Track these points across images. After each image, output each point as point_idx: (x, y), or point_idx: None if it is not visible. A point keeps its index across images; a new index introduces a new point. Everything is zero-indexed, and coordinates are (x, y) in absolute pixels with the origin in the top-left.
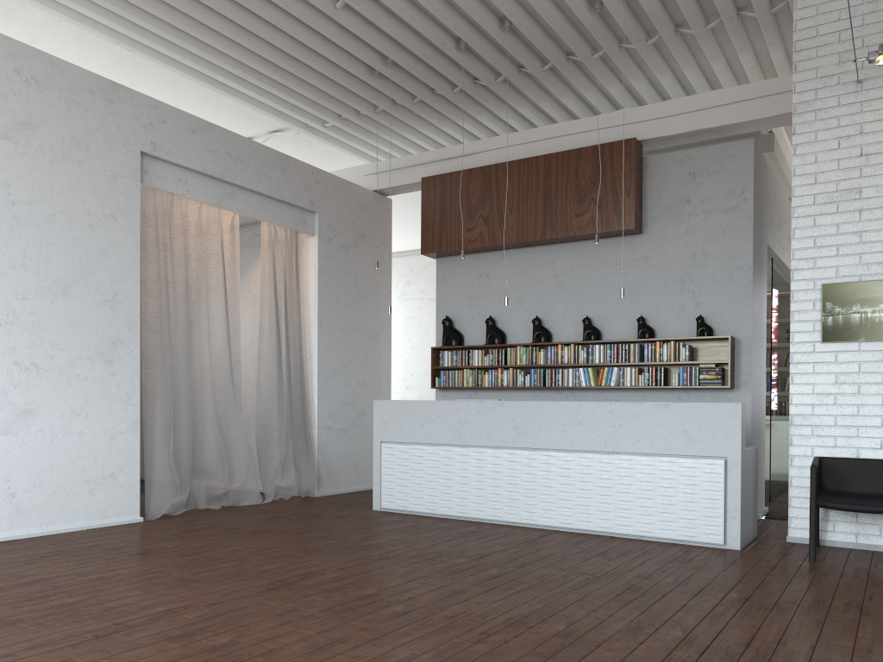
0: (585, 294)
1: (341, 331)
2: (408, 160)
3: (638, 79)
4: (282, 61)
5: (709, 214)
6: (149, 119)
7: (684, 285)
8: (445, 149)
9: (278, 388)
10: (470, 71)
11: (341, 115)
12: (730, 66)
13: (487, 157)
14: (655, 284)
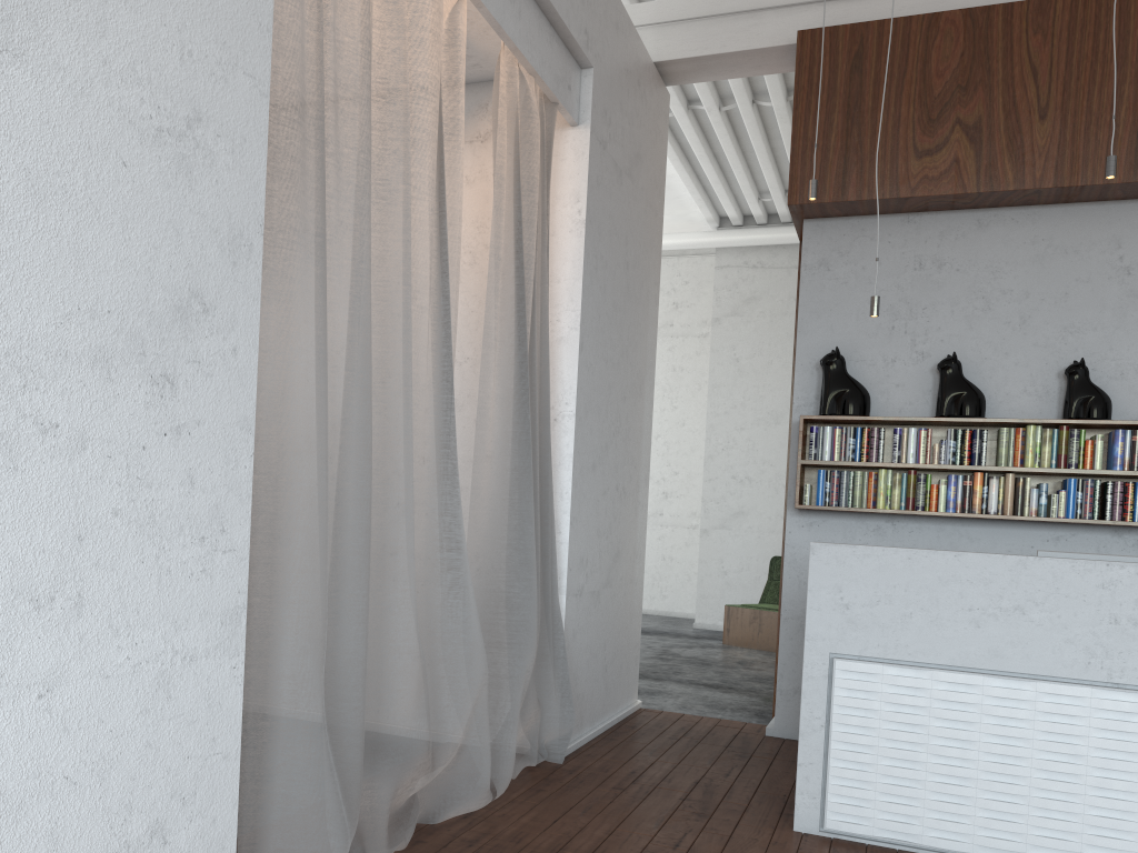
0: None
1: (604, 365)
2: None
3: None
4: None
5: None
6: None
7: None
8: None
9: (520, 496)
10: None
11: None
12: None
13: None
14: None
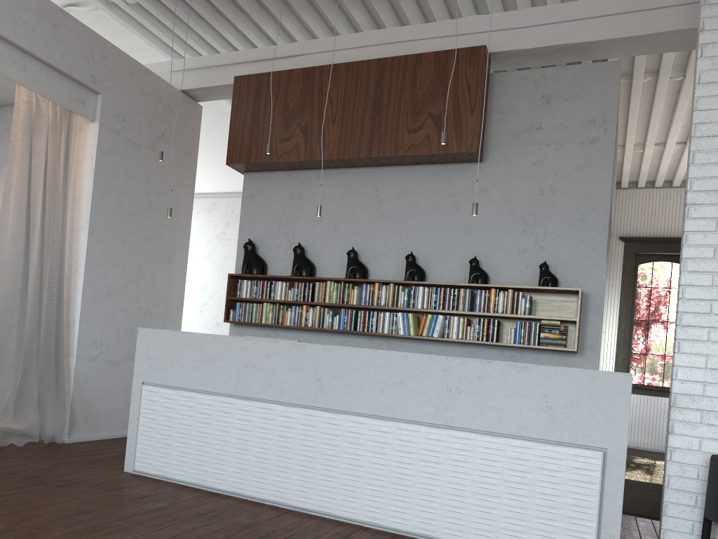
0: (411, 227)
1: (121, 243)
2: (222, 59)
3: None
4: None
5: (562, 144)
6: None
7: (527, 226)
8: (265, 49)
9: (20, 301)
10: None
11: None
12: None
13: (312, 61)
14: (493, 222)
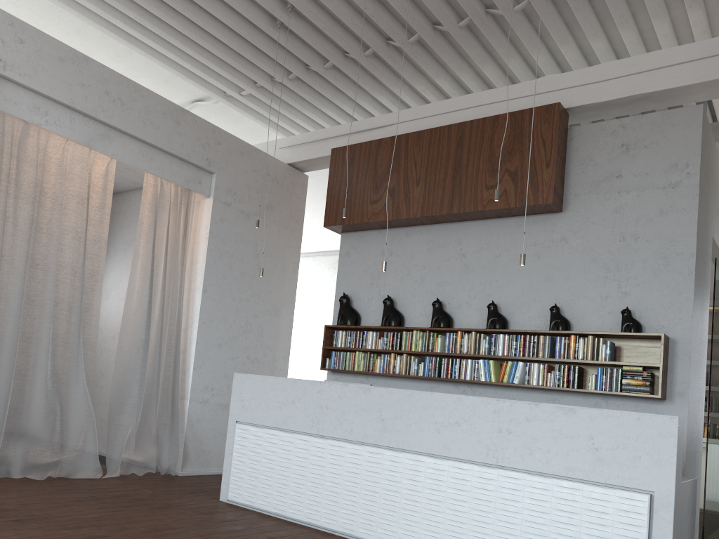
0: (494, 277)
1: (231, 300)
2: (323, 133)
3: (568, 44)
4: (174, 1)
5: (643, 191)
6: (1, 34)
7: (609, 272)
8: (359, 122)
9: (143, 351)
10: (378, 23)
11: (253, 79)
12: (676, 34)
13: (400, 129)
14: (574, 270)
